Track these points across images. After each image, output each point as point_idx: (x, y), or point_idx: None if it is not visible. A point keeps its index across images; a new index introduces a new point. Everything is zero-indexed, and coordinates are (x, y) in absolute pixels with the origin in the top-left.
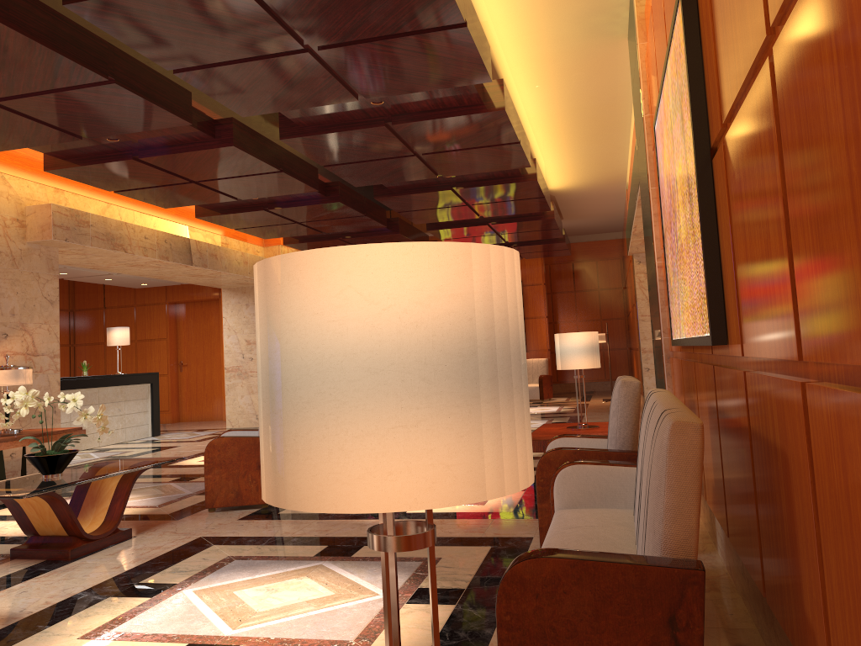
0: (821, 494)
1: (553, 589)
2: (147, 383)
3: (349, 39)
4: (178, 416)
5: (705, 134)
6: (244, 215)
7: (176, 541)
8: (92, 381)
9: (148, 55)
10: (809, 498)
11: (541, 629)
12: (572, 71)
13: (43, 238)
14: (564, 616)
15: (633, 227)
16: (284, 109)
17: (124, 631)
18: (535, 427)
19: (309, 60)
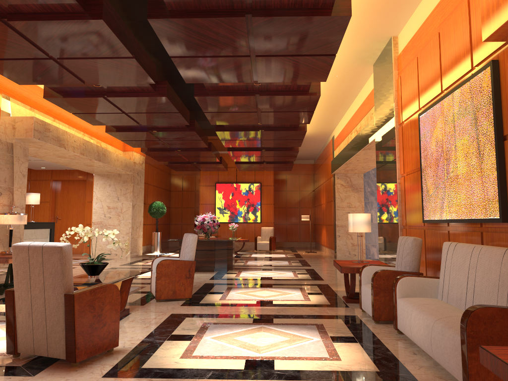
0: None
1: (491, 320)
2: (48, 228)
3: (275, 54)
4: None
5: (501, 129)
6: (134, 133)
7: (160, 315)
8: None
9: (167, 47)
10: None
11: (486, 337)
12: (337, 77)
13: (26, 136)
14: (496, 331)
15: (349, 160)
16: (211, 82)
17: (200, 355)
18: (285, 264)
19: (247, 61)
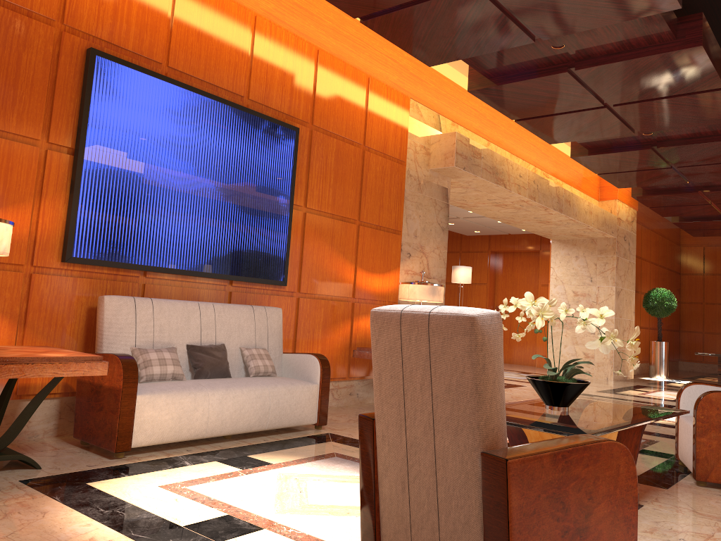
0: None
1: None
2: None
3: None
4: None
5: None
6: (623, 156)
7: None
8: None
9: None
10: None
11: None
12: None
13: (445, 165)
14: None
15: None
16: None
17: None
18: None
19: None
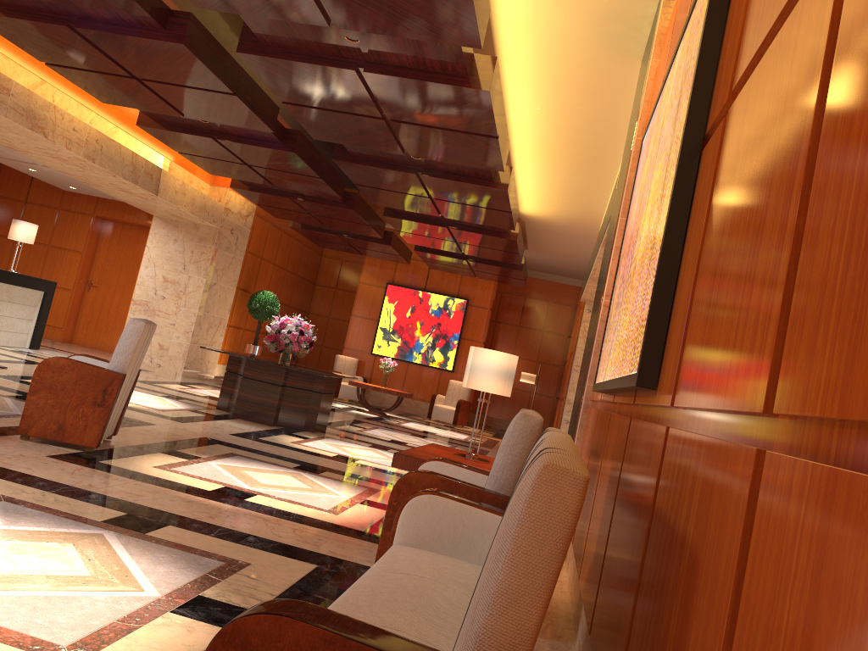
0: (744, 645)
1: None
2: (40, 290)
3: None
4: (71, 337)
5: (702, 115)
6: (189, 138)
7: None
8: None
9: None
10: (718, 641)
11: None
12: (574, 83)
13: None
14: None
15: (592, 269)
16: (244, 12)
17: None
18: None
19: None
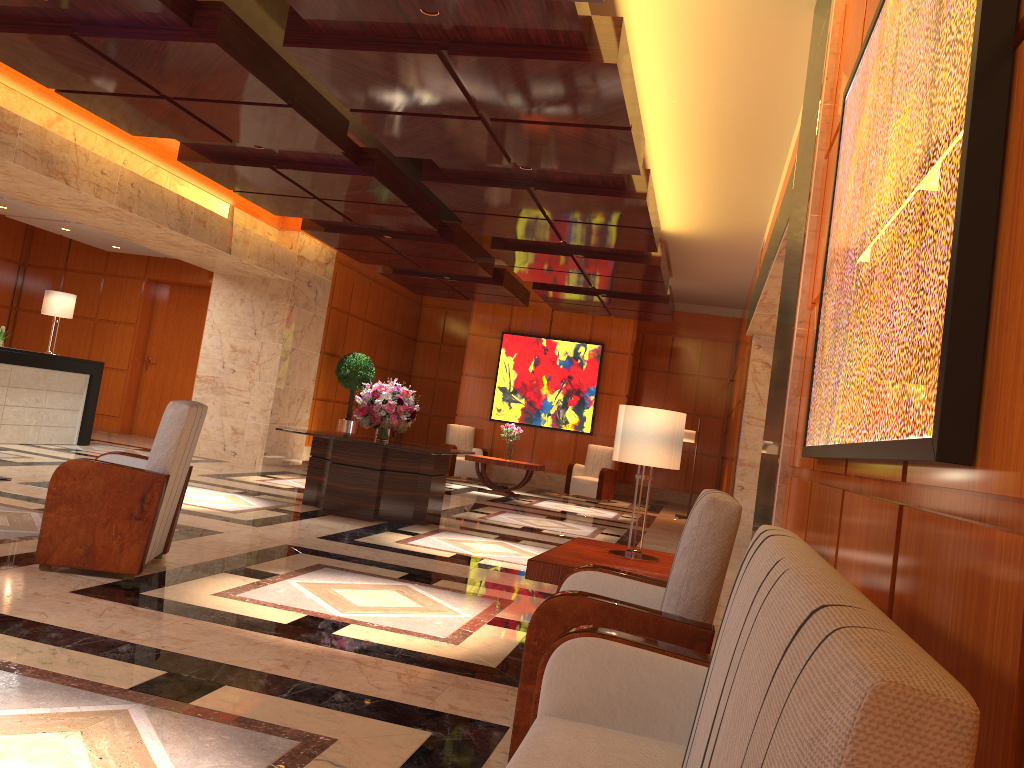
0: None
1: None
2: (85, 373)
3: None
4: (130, 427)
5: None
6: (243, 171)
7: None
8: (3, 354)
9: None
10: None
11: None
12: (724, 50)
13: None
14: None
15: (763, 293)
16: None
17: None
18: (577, 535)
19: None
